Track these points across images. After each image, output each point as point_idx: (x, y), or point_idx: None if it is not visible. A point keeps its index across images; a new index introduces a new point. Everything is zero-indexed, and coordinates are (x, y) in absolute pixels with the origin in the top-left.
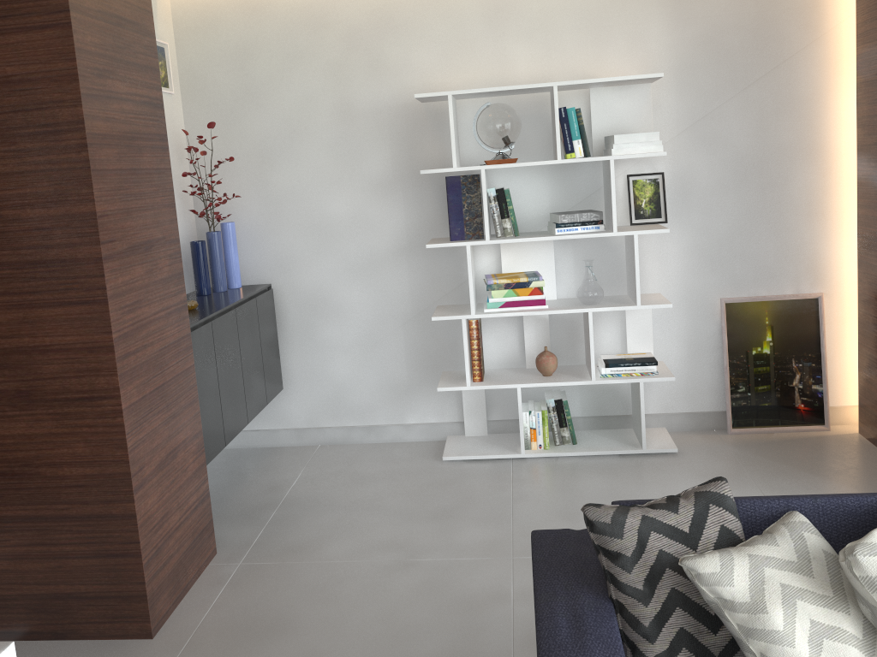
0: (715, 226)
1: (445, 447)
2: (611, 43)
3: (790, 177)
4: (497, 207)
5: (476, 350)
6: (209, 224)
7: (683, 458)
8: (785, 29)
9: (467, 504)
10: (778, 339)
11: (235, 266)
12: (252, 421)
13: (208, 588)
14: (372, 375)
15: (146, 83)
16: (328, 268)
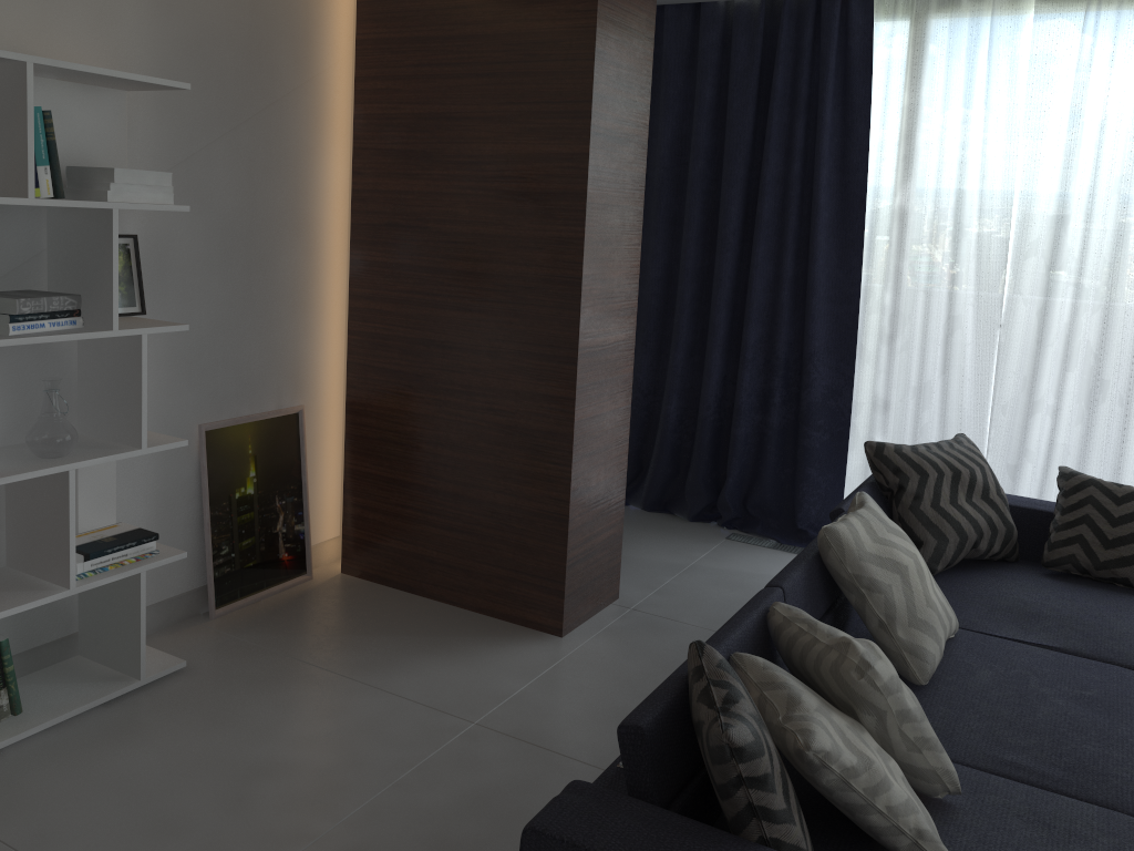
0: (197, 319)
1: None
2: (66, 7)
3: (277, 255)
4: None
5: None
6: None
7: (202, 672)
8: (279, 59)
9: None
10: (262, 472)
11: None
12: None
13: None
14: None
15: None
16: None
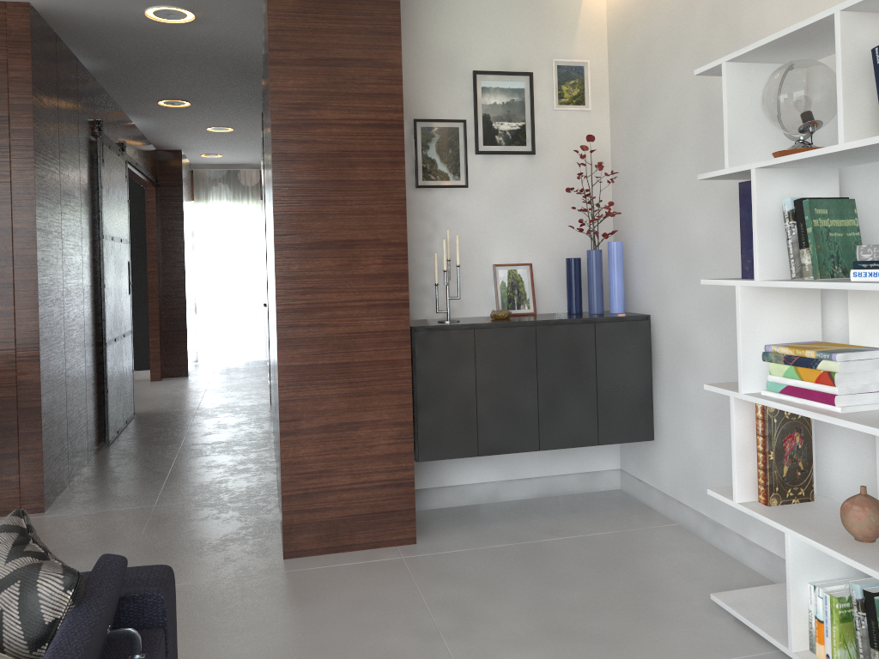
0: None
1: (742, 589)
2: None
3: None
4: (791, 229)
5: (761, 453)
6: (591, 242)
7: None
8: None
9: (600, 642)
10: None
11: (613, 289)
12: (638, 468)
13: (357, 557)
14: (720, 456)
15: (375, 108)
16: (690, 304)
